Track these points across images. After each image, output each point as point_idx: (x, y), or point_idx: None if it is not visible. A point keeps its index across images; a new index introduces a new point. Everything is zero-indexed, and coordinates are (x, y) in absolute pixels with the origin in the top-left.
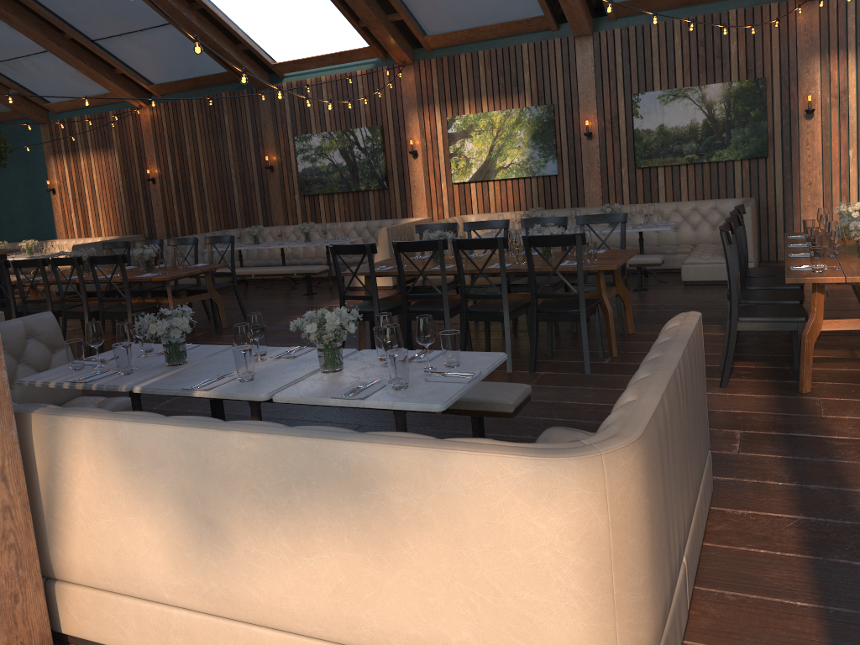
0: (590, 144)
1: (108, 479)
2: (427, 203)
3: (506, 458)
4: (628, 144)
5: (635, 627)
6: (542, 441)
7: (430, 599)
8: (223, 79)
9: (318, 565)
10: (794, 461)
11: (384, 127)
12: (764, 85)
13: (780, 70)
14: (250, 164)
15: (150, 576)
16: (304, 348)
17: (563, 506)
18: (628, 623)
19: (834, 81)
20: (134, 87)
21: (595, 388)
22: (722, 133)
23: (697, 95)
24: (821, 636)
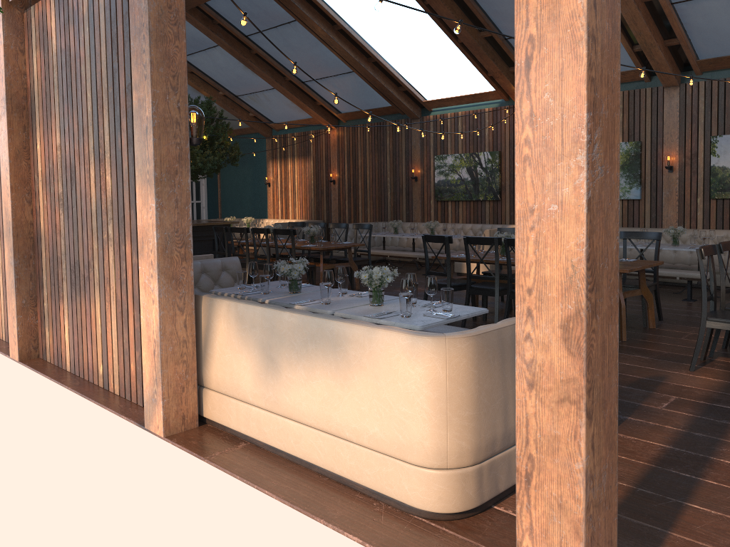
0: (671, 176)
1: (231, 333)
2: None
3: (399, 334)
4: (705, 178)
5: (459, 438)
6: None
7: (362, 408)
8: (388, 111)
9: (316, 386)
10: (698, 419)
11: (502, 152)
12: None
13: None
14: (401, 174)
15: (244, 387)
16: None
17: (422, 362)
18: (455, 435)
19: None
20: (328, 115)
21: None
22: None
23: None
24: (619, 498)
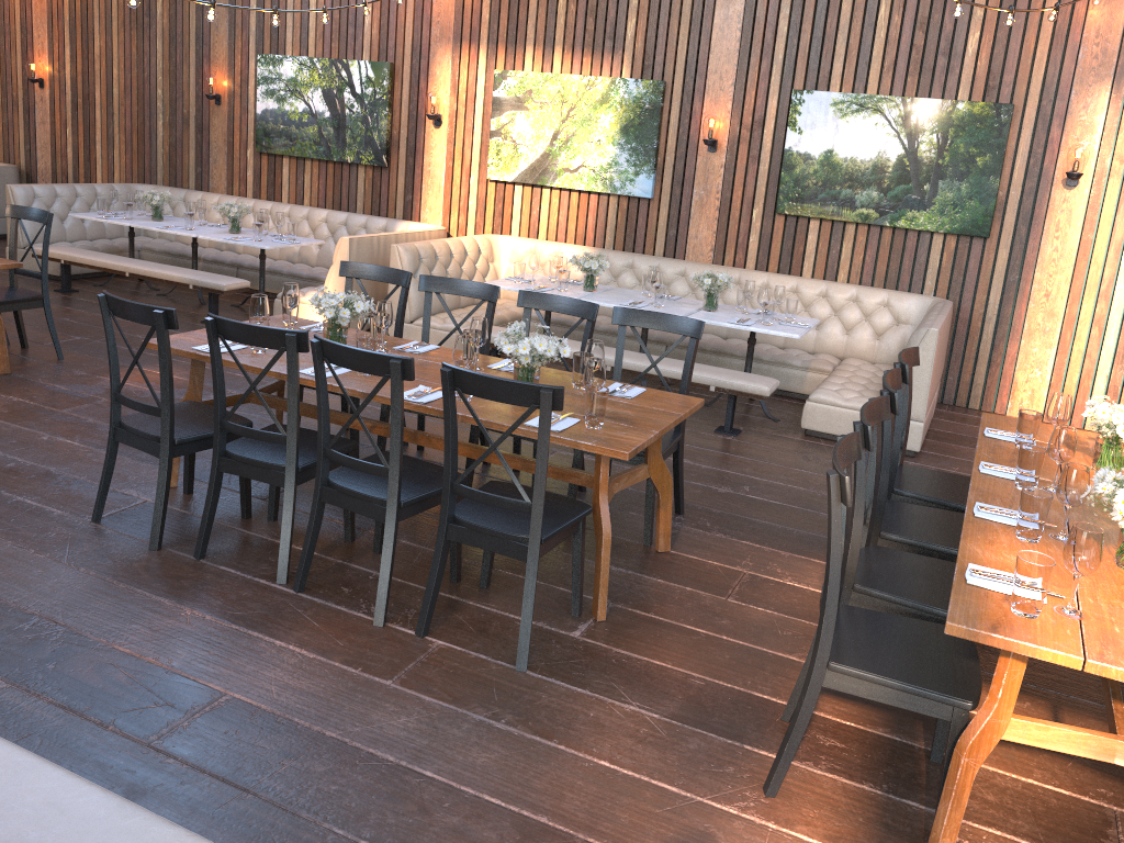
0: (712, 160)
1: None
2: (445, 204)
3: None
4: (771, 172)
5: None
6: None
7: None
8: None
9: None
10: None
11: (396, 66)
12: (1009, 116)
13: (1041, 97)
14: (187, 85)
15: None
16: None
17: None
18: None
19: None
20: None
21: (511, 728)
22: (924, 183)
23: (897, 112)
24: None
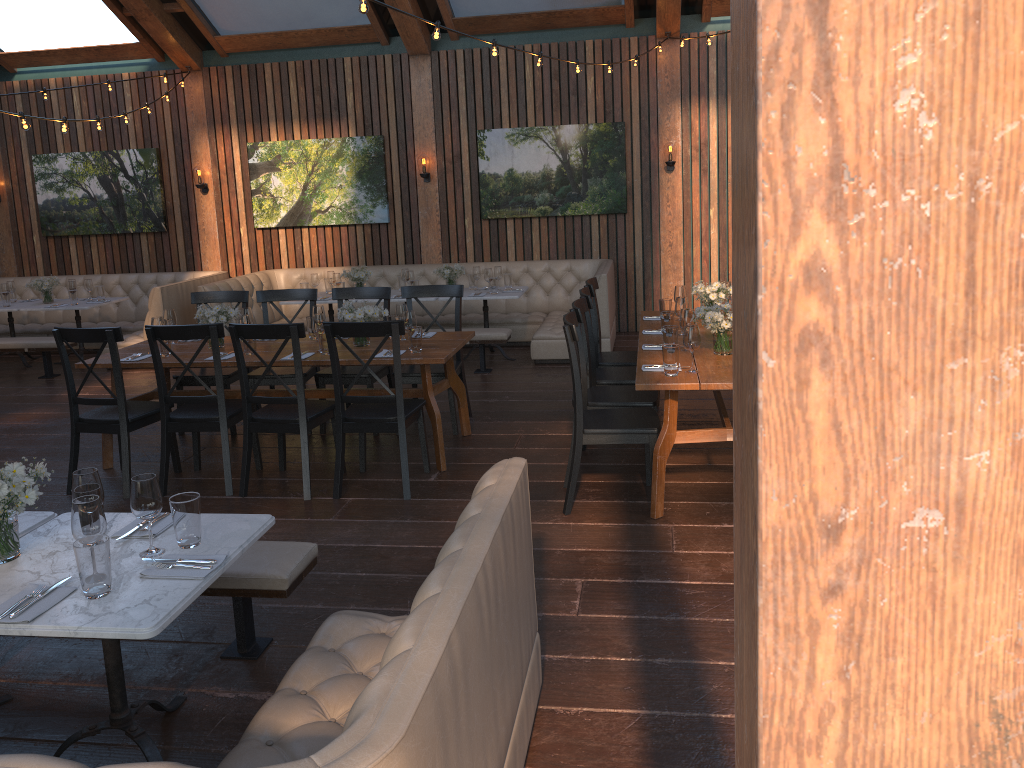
0: (428, 188)
1: None
2: (222, 253)
3: None
4: (473, 190)
5: None
6: (320, 638)
7: None
8: None
9: None
10: (640, 623)
11: (161, 150)
12: (623, 130)
13: (640, 115)
14: None
15: None
16: None
17: None
18: None
19: (695, 132)
20: None
21: (415, 521)
22: (578, 182)
23: (551, 136)
24: None
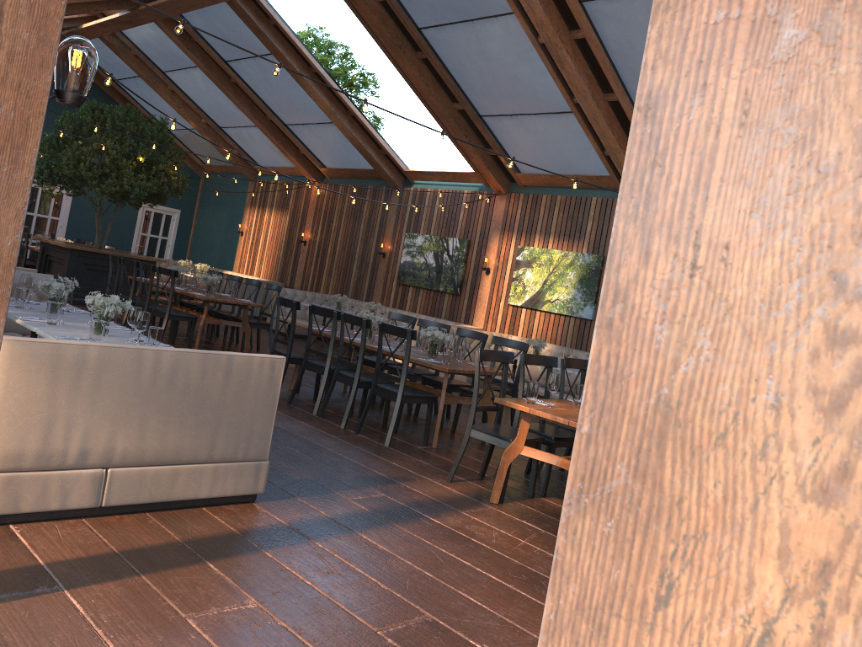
0: None
1: None
2: (485, 316)
3: None
4: None
5: None
6: None
7: None
8: (371, 174)
9: None
10: (367, 513)
11: (471, 242)
12: None
13: None
14: (371, 247)
15: None
16: (125, 328)
17: None
18: None
19: None
20: (312, 167)
21: (368, 452)
22: None
23: None
24: (147, 545)
